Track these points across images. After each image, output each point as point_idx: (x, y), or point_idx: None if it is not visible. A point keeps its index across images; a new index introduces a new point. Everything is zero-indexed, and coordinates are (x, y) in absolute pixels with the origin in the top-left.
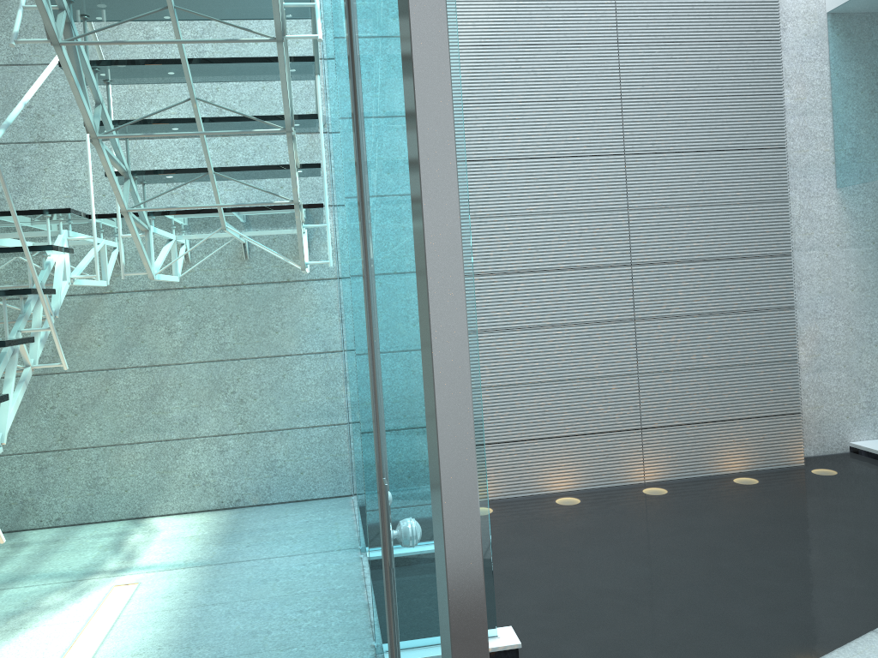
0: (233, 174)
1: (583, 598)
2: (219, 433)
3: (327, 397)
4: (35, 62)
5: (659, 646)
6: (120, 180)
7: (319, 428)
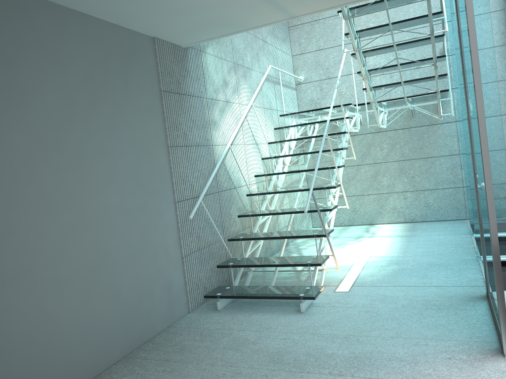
0: (410, 82)
1: None
2: (403, 191)
3: (452, 175)
4: (325, 47)
5: None
6: (367, 90)
7: (448, 189)
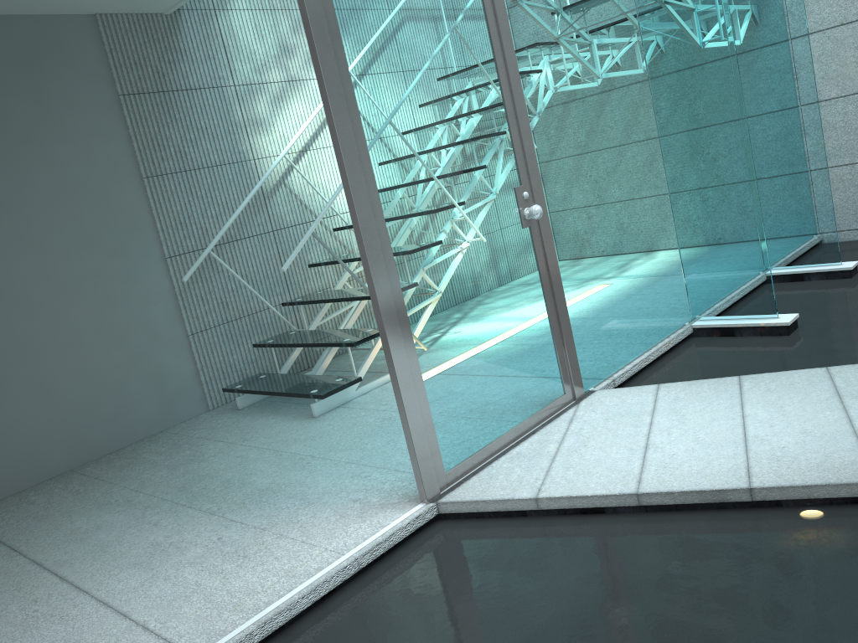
0: None
1: None
2: None
3: None
4: None
5: None
6: None
7: None
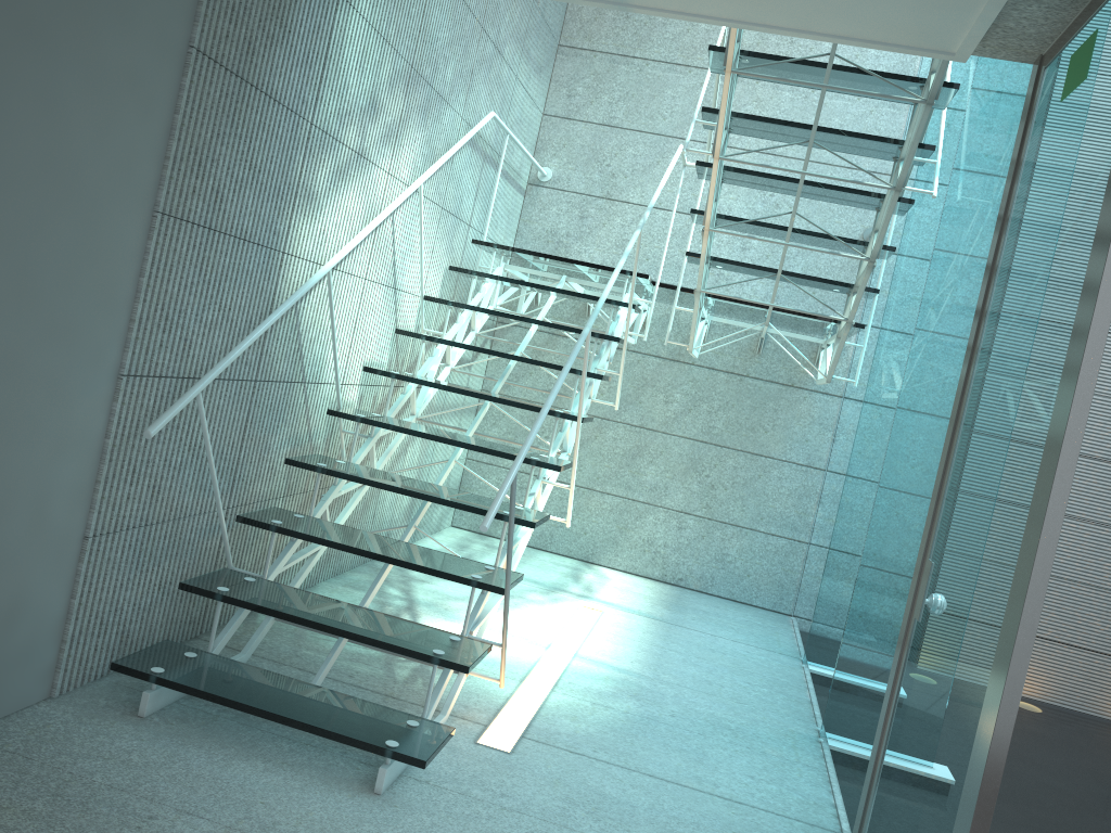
0: (793, 279)
1: (1025, 782)
2: (682, 510)
3: (796, 511)
4: (624, 126)
5: None
6: (693, 260)
7: (778, 538)
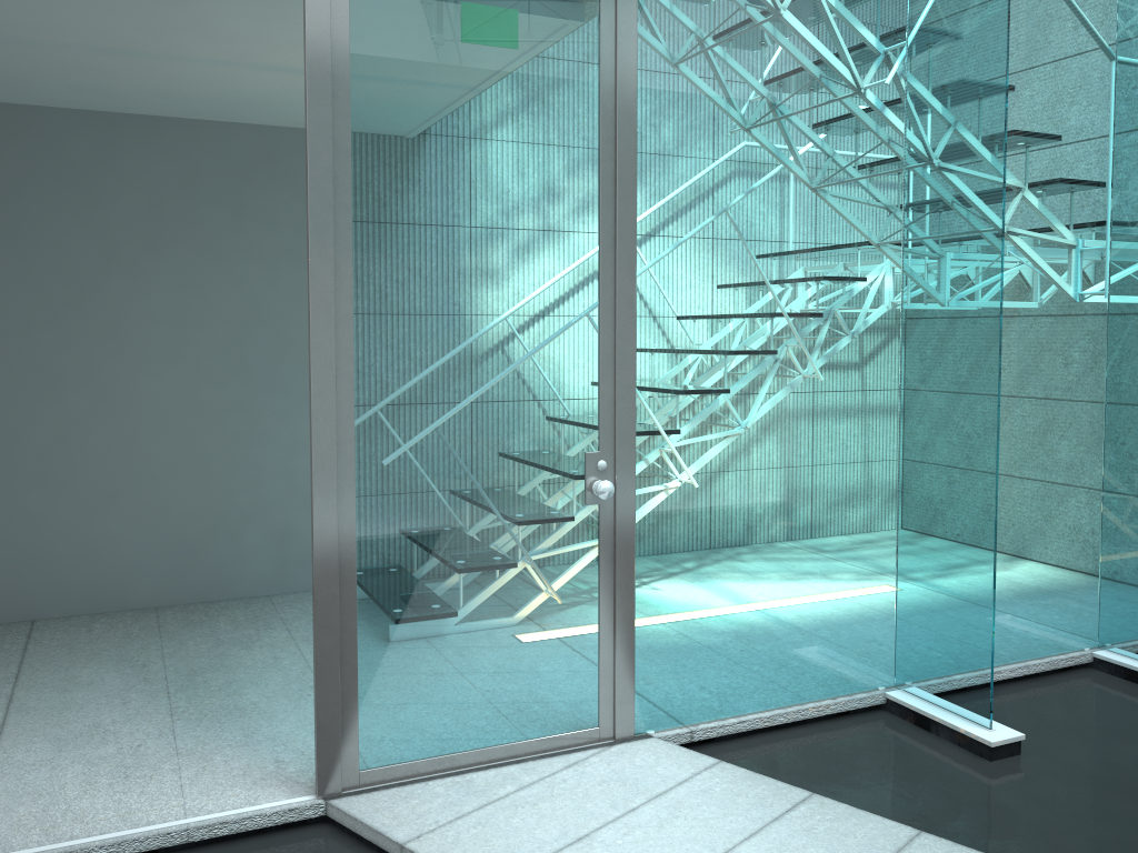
0: None
1: None
2: None
3: None
4: None
5: (1136, 840)
6: None
7: None
